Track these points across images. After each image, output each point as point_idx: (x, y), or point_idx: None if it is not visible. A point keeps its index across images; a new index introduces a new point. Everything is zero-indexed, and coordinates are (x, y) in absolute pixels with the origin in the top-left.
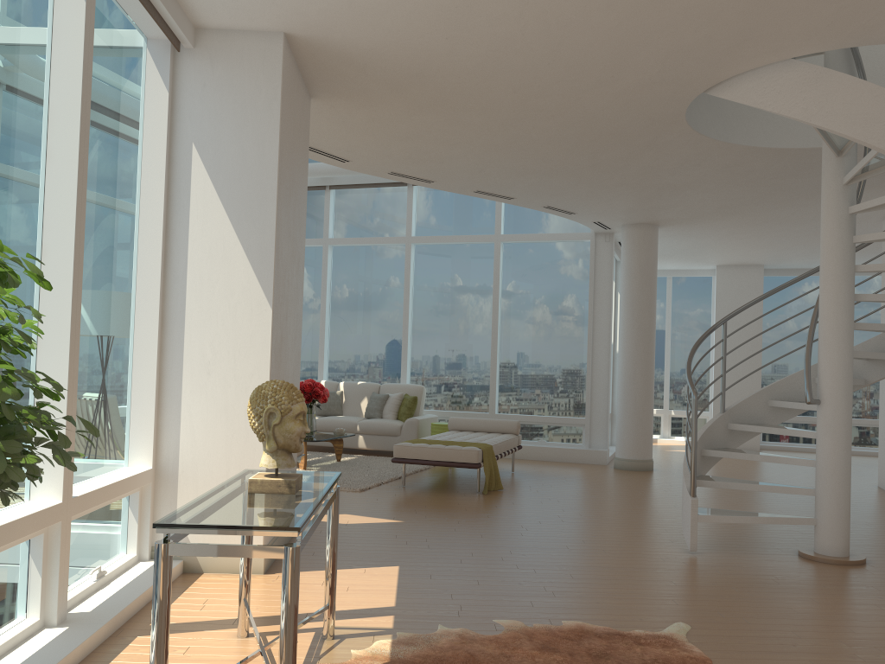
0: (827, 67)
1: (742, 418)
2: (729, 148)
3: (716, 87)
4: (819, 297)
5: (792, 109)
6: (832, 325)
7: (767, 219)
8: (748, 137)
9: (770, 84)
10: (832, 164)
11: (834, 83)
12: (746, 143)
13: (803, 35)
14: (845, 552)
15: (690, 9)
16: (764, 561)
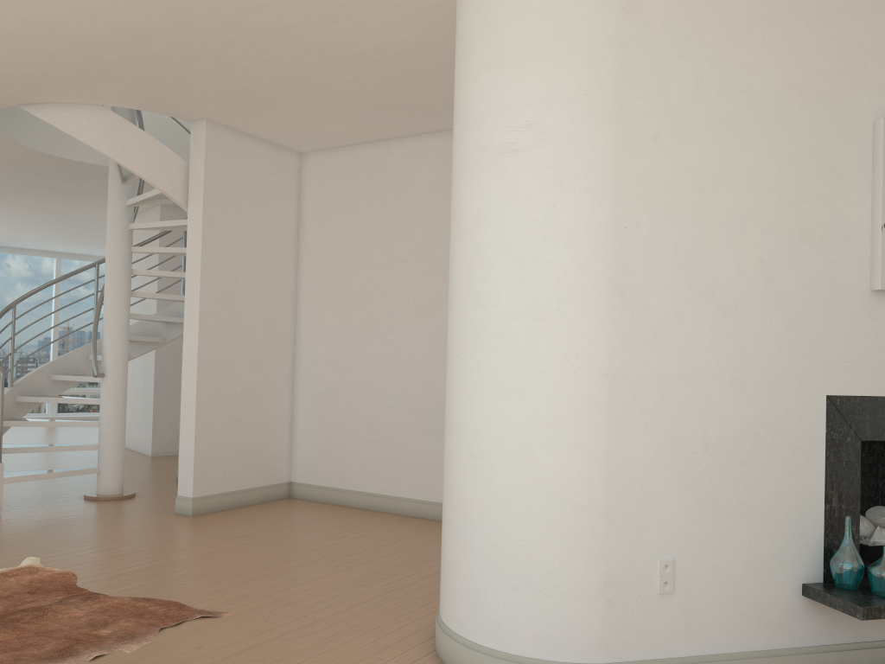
0: (115, 109)
1: (28, 391)
2: (18, 148)
3: (31, 105)
4: (105, 292)
5: (101, 145)
6: (116, 315)
7: (23, 206)
8: (36, 142)
9: (83, 119)
10: (118, 188)
11: (134, 134)
12: (34, 147)
13: (118, 95)
14: (122, 489)
15: (40, 53)
16: (62, 507)
